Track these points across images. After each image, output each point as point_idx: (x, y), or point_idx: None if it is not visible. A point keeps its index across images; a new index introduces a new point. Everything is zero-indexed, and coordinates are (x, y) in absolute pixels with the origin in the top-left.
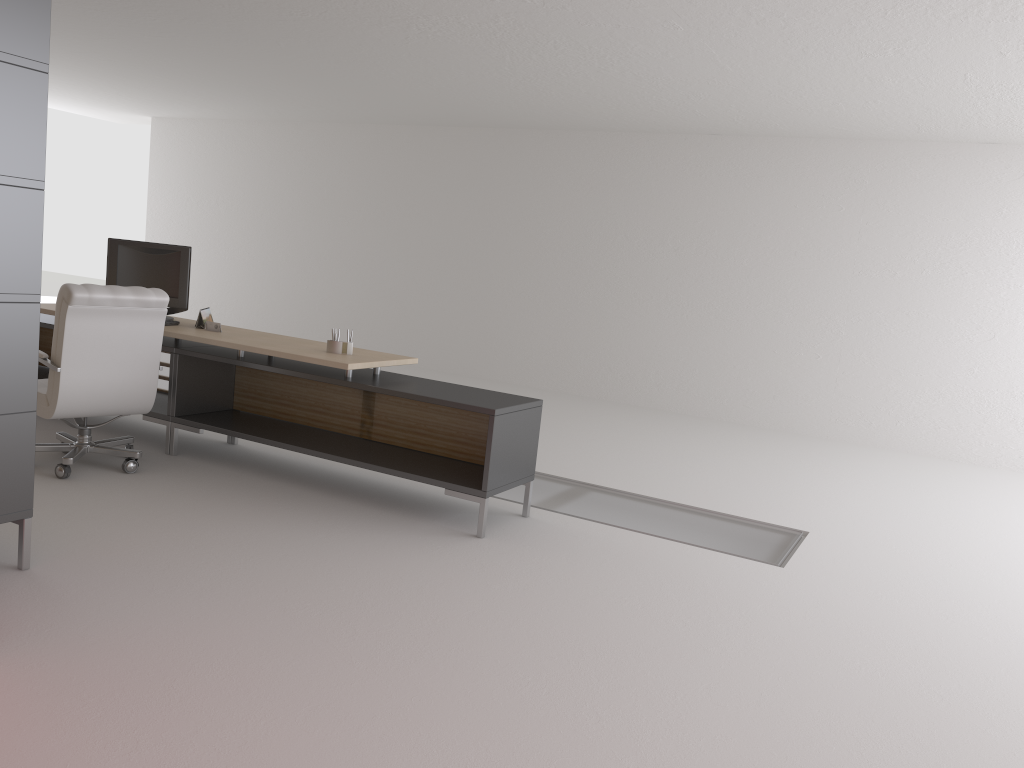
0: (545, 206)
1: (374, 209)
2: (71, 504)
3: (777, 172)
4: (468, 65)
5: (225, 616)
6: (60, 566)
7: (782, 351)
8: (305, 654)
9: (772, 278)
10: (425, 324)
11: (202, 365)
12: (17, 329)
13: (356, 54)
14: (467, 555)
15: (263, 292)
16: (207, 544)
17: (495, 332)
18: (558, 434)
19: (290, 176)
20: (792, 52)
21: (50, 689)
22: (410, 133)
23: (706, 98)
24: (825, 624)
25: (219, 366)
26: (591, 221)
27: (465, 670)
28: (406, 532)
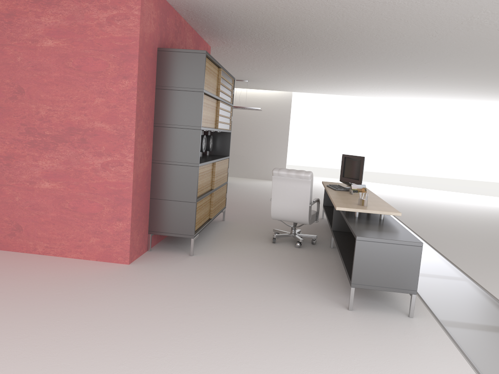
0: None
1: None
2: (251, 248)
3: None
4: None
5: (187, 282)
6: (199, 258)
7: None
8: (169, 297)
9: None
10: None
11: None
12: (190, 174)
13: None
14: (317, 310)
15: None
16: (246, 268)
17: None
18: None
19: None
20: None
21: (116, 274)
22: None
23: None
24: None
25: None
26: None
27: (182, 324)
28: (323, 294)
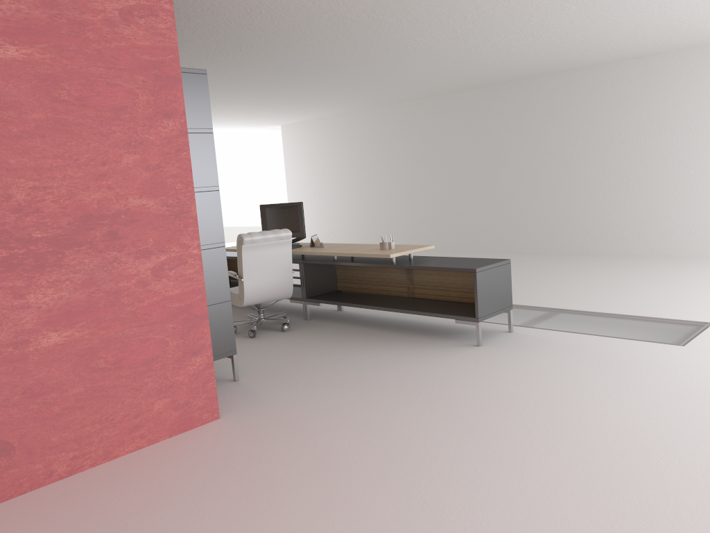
0: (525, 131)
1: (416, 155)
2: (257, 349)
3: (688, 74)
4: (450, 57)
5: (332, 395)
6: (253, 378)
7: None
8: (371, 409)
9: (696, 149)
10: (459, 222)
11: (316, 267)
12: (216, 261)
13: (382, 67)
14: (469, 356)
15: (358, 218)
16: (324, 362)
17: (504, 220)
18: (545, 281)
19: (363, 144)
20: (658, 1)
21: (250, 429)
22: (431, 102)
23: (616, 39)
24: (700, 376)
25: (326, 266)
26: (558, 135)
27: (456, 412)
28: (434, 347)
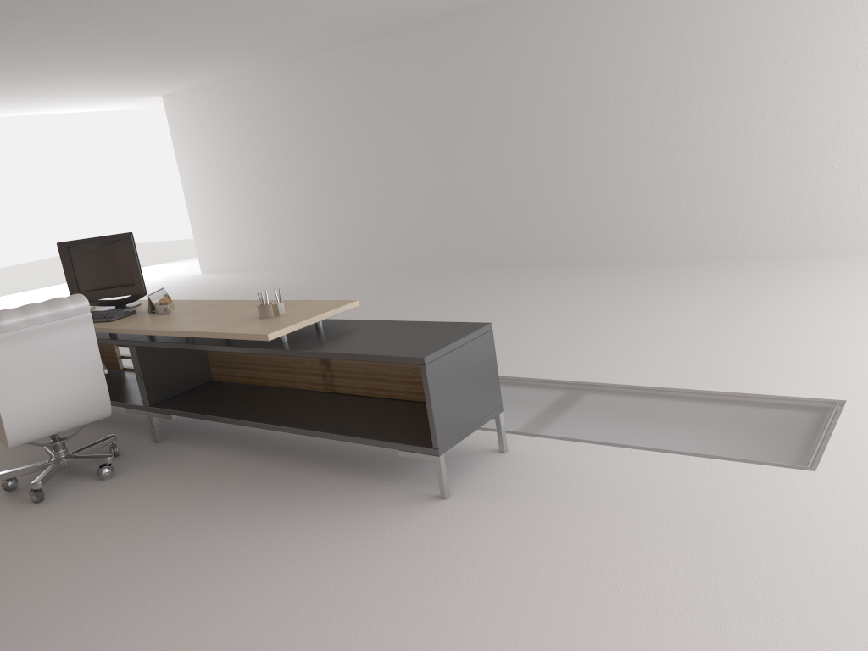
0: (514, 82)
1: (361, 128)
2: (28, 540)
3: None
4: None
5: None
6: None
7: (790, 170)
8: None
9: (764, 95)
10: (431, 225)
11: (165, 349)
12: None
13: None
14: (423, 532)
15: (288, 228)
16: (140, 576)
17: (495, 218)
18: (559, 318)
19: (283, 117)
20: None
21: None
22: (374, 46)
23: None
24: None
25: None
26: (562, 85)
27: None
28: (363, 508)
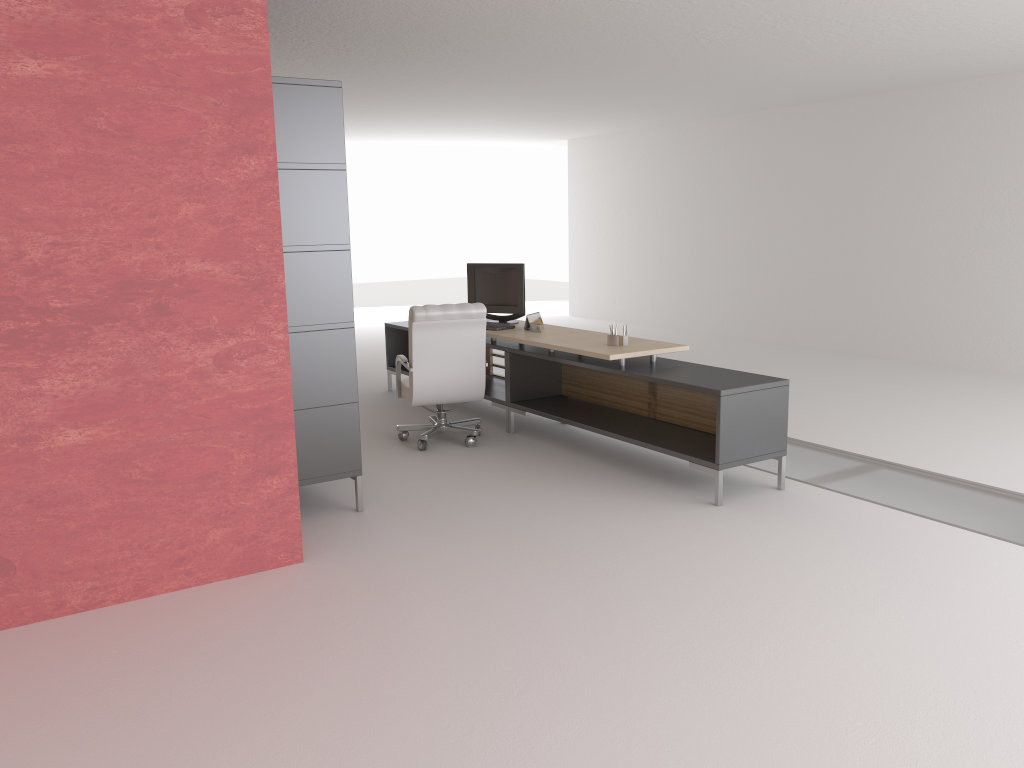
0: (920, 169)
1: (752, 195)
2: (416, 469)
3: None
4: (778, 54)
5: (463, 550)
6: (382, 510)
7: None
8: (499, 580)
9: None
10: (805, 303)
11: (530, 360)
12: (340, 347)
13: (675, 66)
14: (691, 519)
15: (661, 284)
16: (487, 500)
17: (874, 306)
18: (897, 411)
19: (677, 174)
20: None
21: (329, 584)
22: (781, 115)
23: None
24: None
25: (546, 360)
26: (972, 178)
27: (609, 604)
28: (652, 498)
